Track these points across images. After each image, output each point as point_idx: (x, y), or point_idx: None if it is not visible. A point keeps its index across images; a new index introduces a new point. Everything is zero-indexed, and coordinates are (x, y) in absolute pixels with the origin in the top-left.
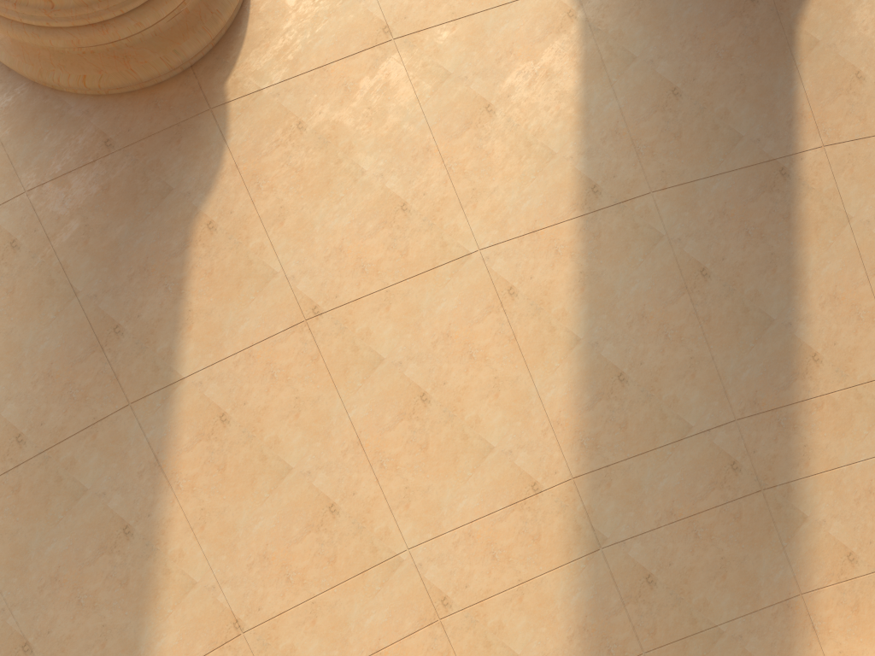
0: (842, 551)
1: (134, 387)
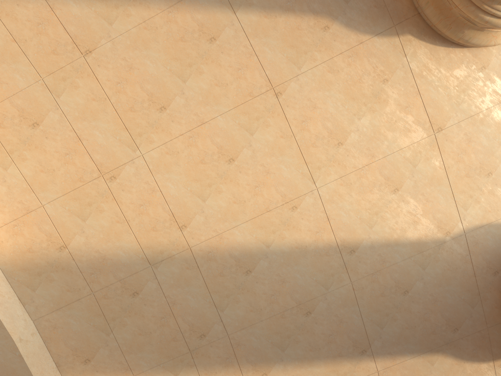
0: None
1: None
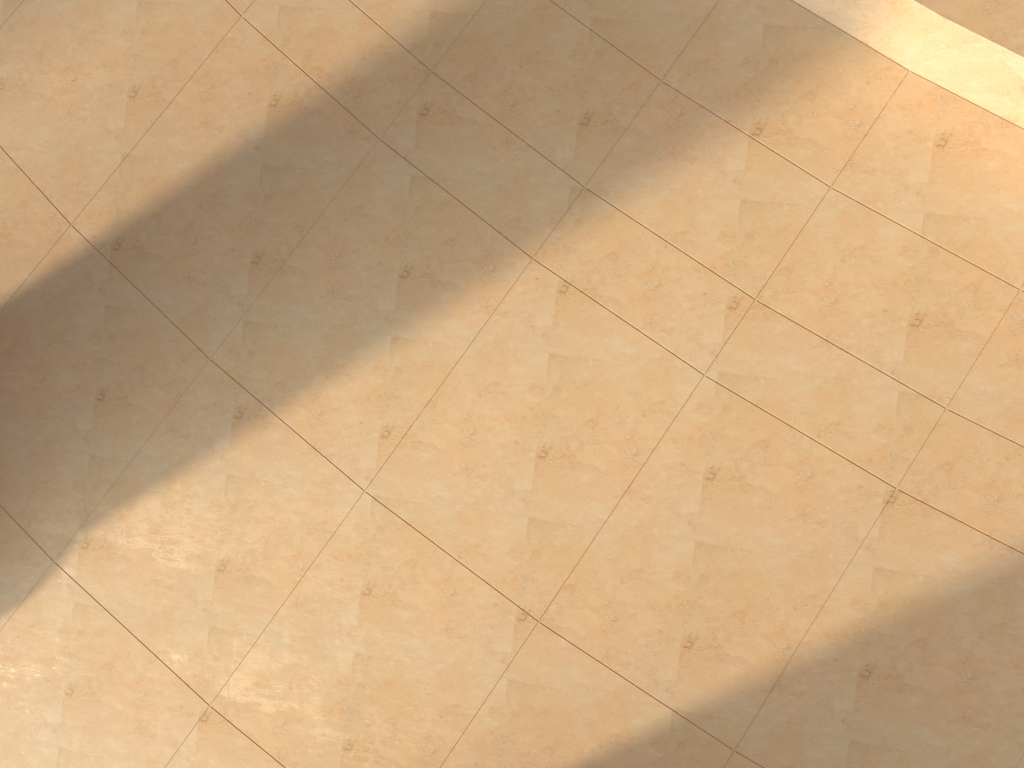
0: None
1: (713, 756)
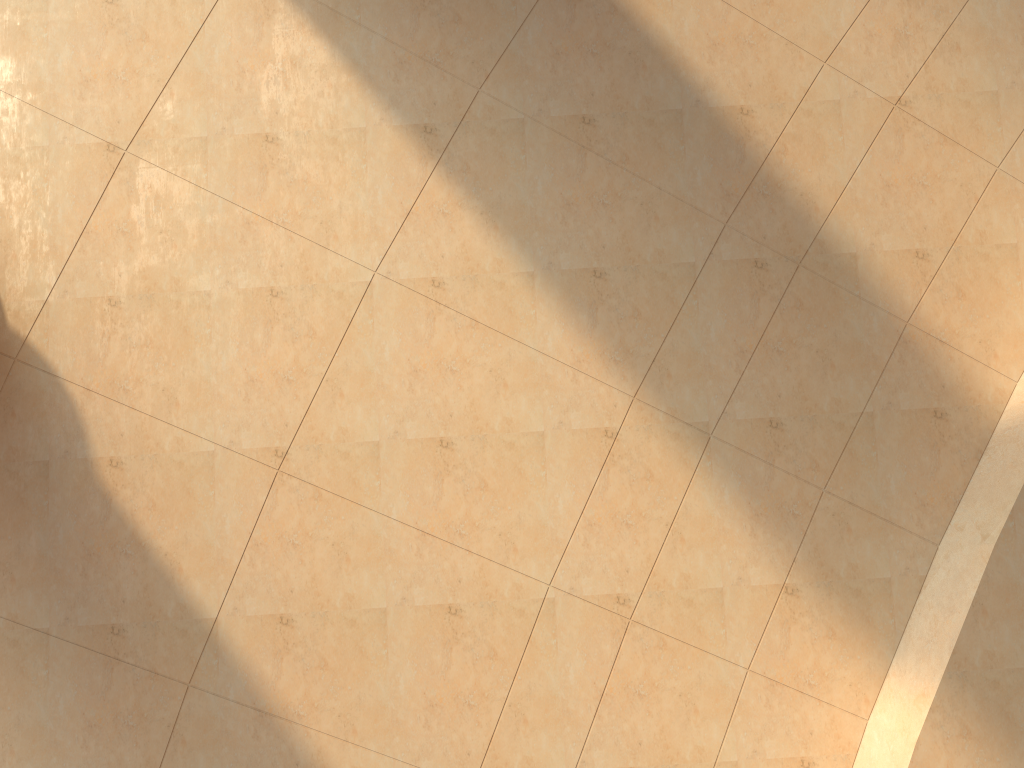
0: (909, 256)
1: (179, 666)
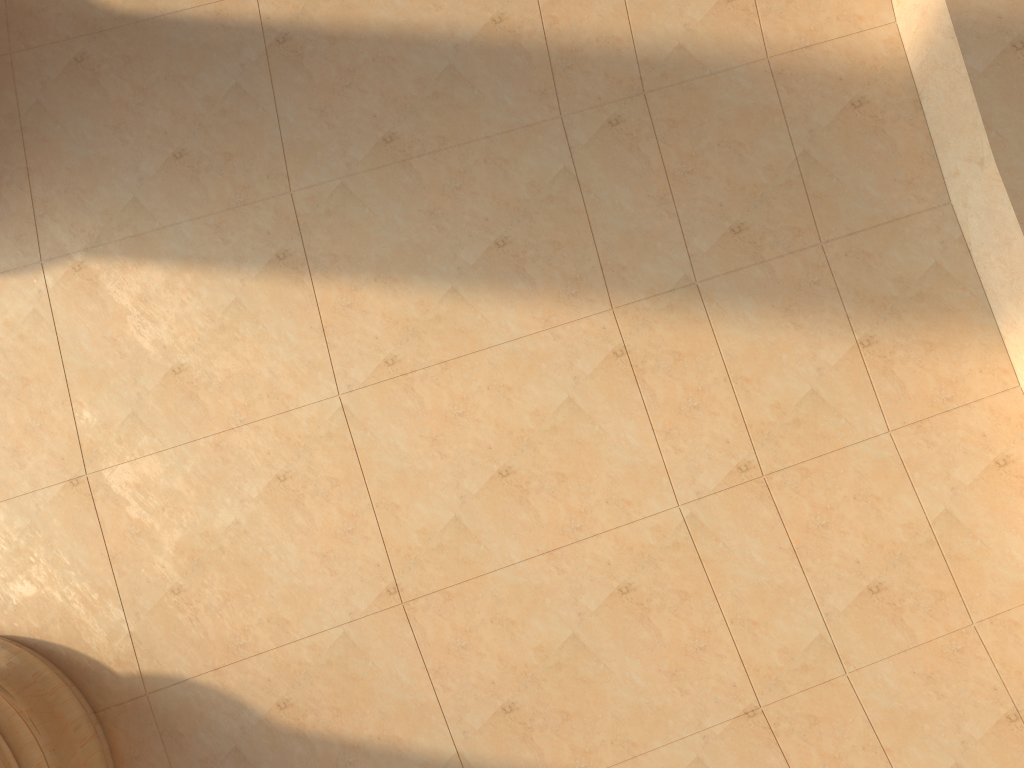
0: (722, 6)
1: None
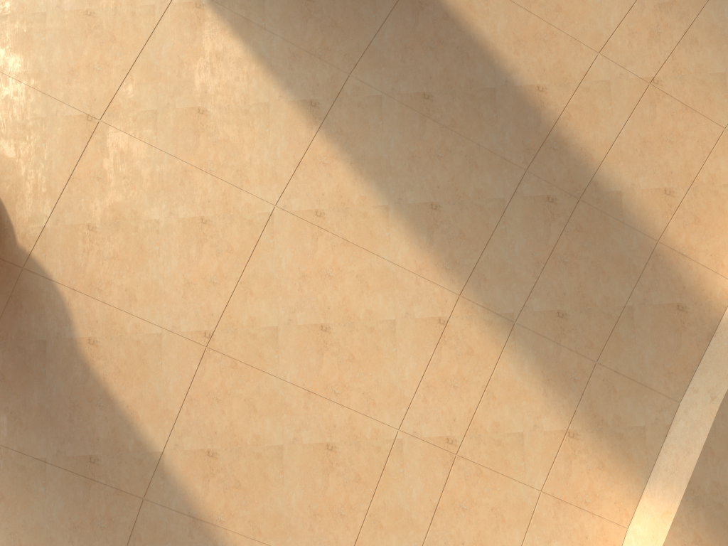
0: (659, 193)
1: (136, 485)
